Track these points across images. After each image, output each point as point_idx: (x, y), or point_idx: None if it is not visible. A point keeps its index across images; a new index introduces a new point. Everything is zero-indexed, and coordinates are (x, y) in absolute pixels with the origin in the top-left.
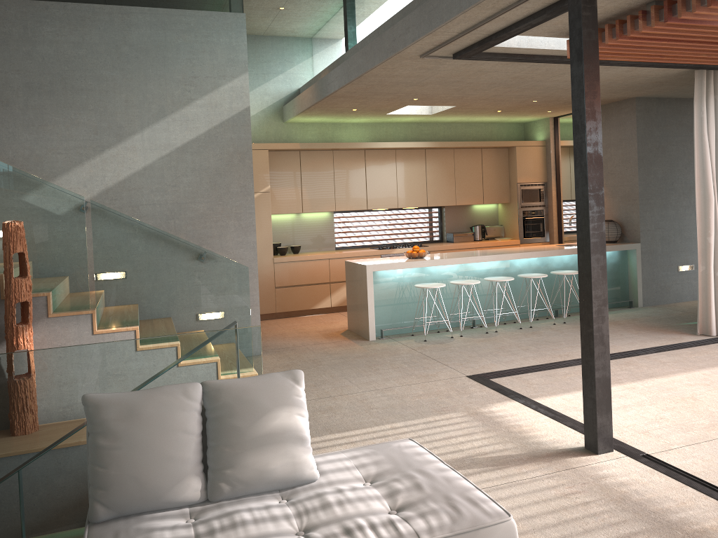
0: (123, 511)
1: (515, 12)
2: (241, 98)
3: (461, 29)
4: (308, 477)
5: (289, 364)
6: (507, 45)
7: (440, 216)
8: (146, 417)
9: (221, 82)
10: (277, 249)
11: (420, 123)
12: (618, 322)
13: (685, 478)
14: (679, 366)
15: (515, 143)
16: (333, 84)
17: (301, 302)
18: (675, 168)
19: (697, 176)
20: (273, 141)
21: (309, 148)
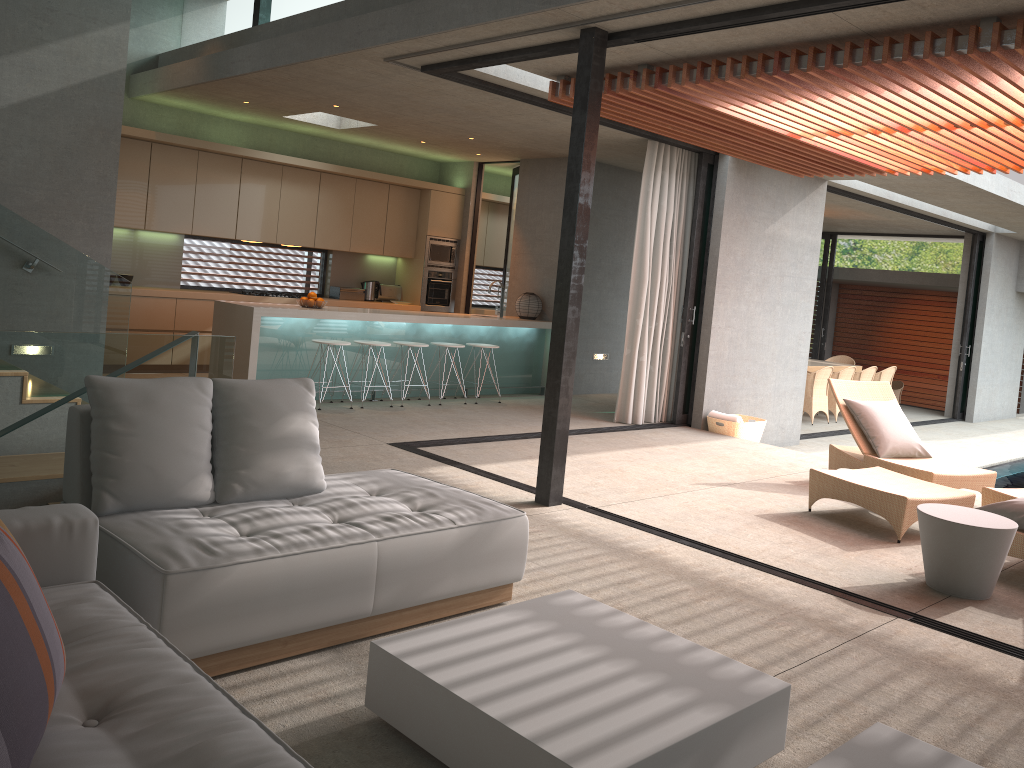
0: (132, 504)
1: (516, 40)
2: (116, 55)
3: (451, 42)
4: (318, 486)
5: None
6: (485, 71)
7: (325, 264)
8: (163, 405)
9: (89, 26)
10: None
11: (316, 137)
12: (533, 407)
13: (628, 522)
14: (603, 446)
15: (430, 186)
16: (242, 64)
17: None
18: (605, 244)
19: (635, 253)
20: None
21: (169, 141)
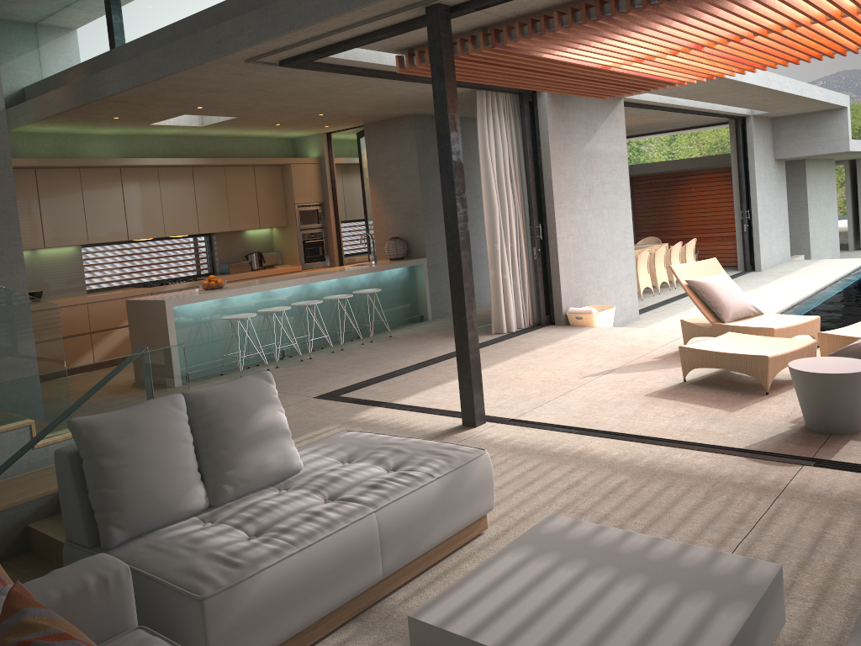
0: (138, 530)
1: (366, 26)
2: None
3: (307, 37)
4: (297, 467)
5: None
6: (336, 56)
7: (210, 245)
8: (146, 430)
9: None
10: None
11: (181, 137)
12: (420, 334)
13: (548, 426)
14: (493, 359)
15: (289, 161)
16: (110, 85)
17: None
18: None
19: (483, 189)
20: None
21: (51, 165)
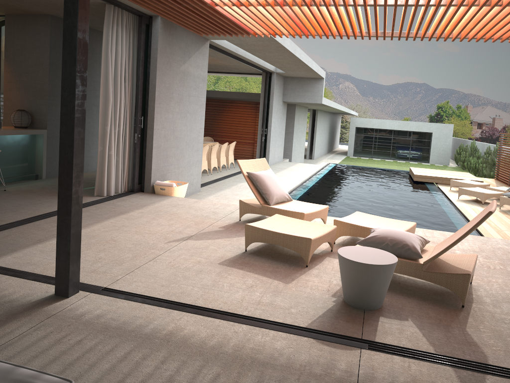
0: None
1: None
2: None
3: None
4: None
5: None
6: None
7: None
8: None
9: None
10: None
11: None
12: (32, 191)
13: (139, 298)
14: (93, 219)
15: None
16: None
17: None
18: None
19: (102, 82)
20: None
21: None
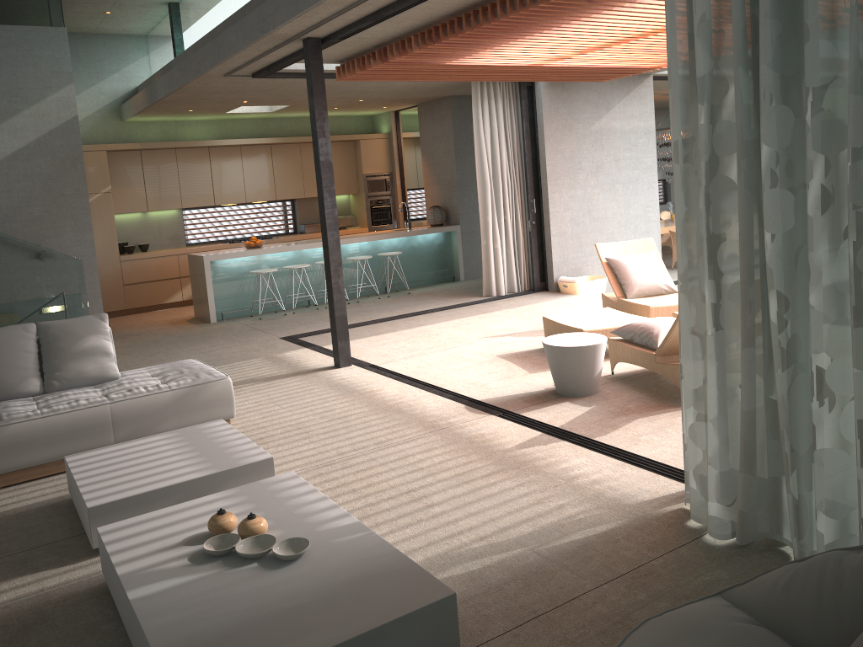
0: None
1: (278, 52)
2: (69, 107)
3: (245, 60)
4: (113, 376)
5: (131, 345)
6: (294, 68)
7: (293, 209)
8: None
9: (47, 93)
10: (124, 248)
11: (266, 119)
12: (432, 293)
13: (384, 372)
14: (448, 317)
15: (359, 137)
16: (160, 91)
17: (151, 298)
18: None
19: (477, 167)
20: (113, 141)
21: (150, 147)
